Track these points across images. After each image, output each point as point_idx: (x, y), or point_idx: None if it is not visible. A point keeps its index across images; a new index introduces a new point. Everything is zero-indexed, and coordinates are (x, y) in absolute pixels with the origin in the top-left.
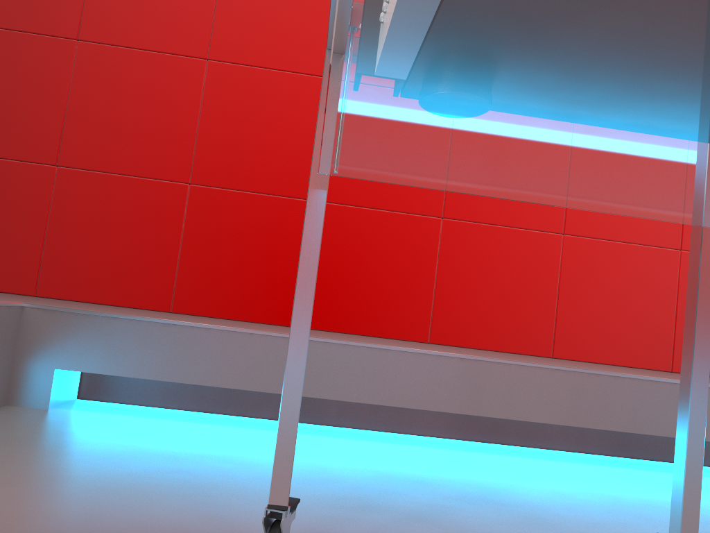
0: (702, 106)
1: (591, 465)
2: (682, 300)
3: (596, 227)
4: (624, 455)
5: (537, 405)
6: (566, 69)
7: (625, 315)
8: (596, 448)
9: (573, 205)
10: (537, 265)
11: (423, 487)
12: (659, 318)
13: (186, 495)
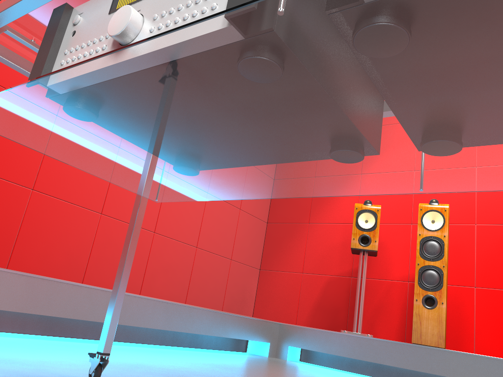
0: (175, 148)
1: (30, 339)
2: (96, 244)
3: (55, 190)
4: (49, 334)
5: (4, 298)
6: (140, 121)
7: (61, 249)
8: (32, 330)
9: (92, 172)
10: (9, 207)
11: None
12: (81, 253)
13: None
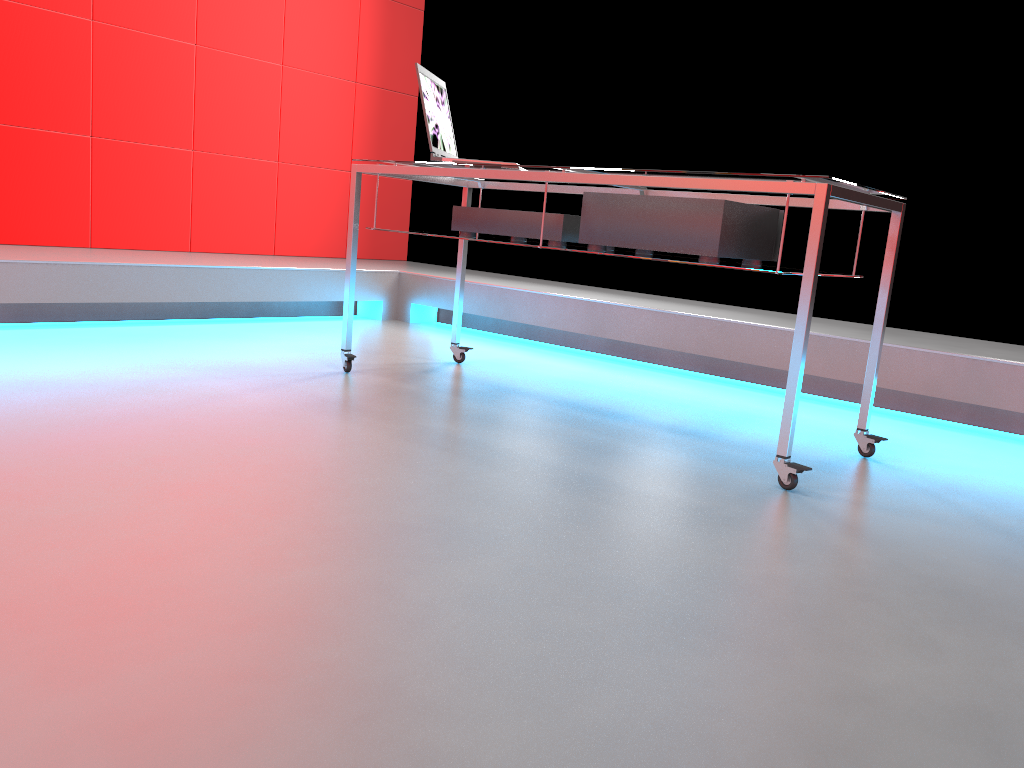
0: None
1: None
2: None
3: None
4: None
5: None
6: None
7: None
8: None
9: None
10: None
11: (1015, 519)
12: None
13: (966, 468)
